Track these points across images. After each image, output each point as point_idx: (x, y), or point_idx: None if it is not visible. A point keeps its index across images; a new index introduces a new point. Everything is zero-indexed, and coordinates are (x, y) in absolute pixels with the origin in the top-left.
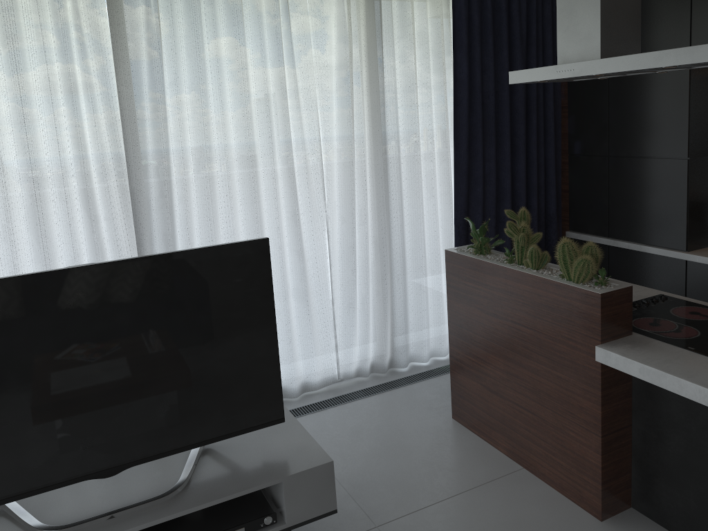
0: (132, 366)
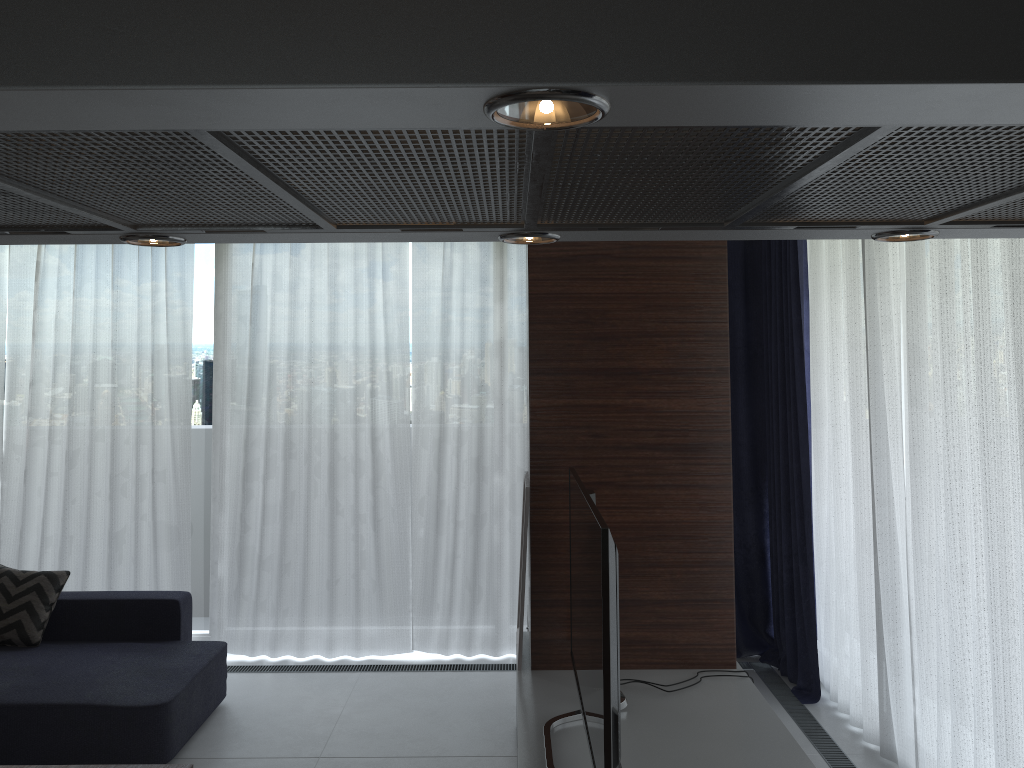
0: (586, 618)
